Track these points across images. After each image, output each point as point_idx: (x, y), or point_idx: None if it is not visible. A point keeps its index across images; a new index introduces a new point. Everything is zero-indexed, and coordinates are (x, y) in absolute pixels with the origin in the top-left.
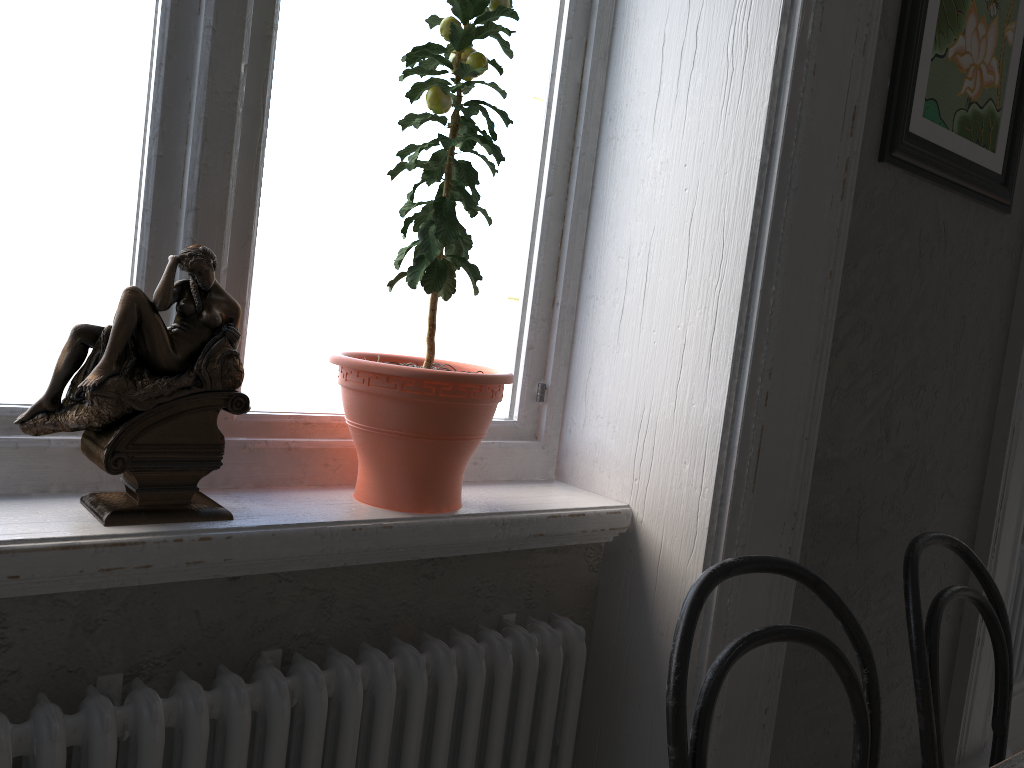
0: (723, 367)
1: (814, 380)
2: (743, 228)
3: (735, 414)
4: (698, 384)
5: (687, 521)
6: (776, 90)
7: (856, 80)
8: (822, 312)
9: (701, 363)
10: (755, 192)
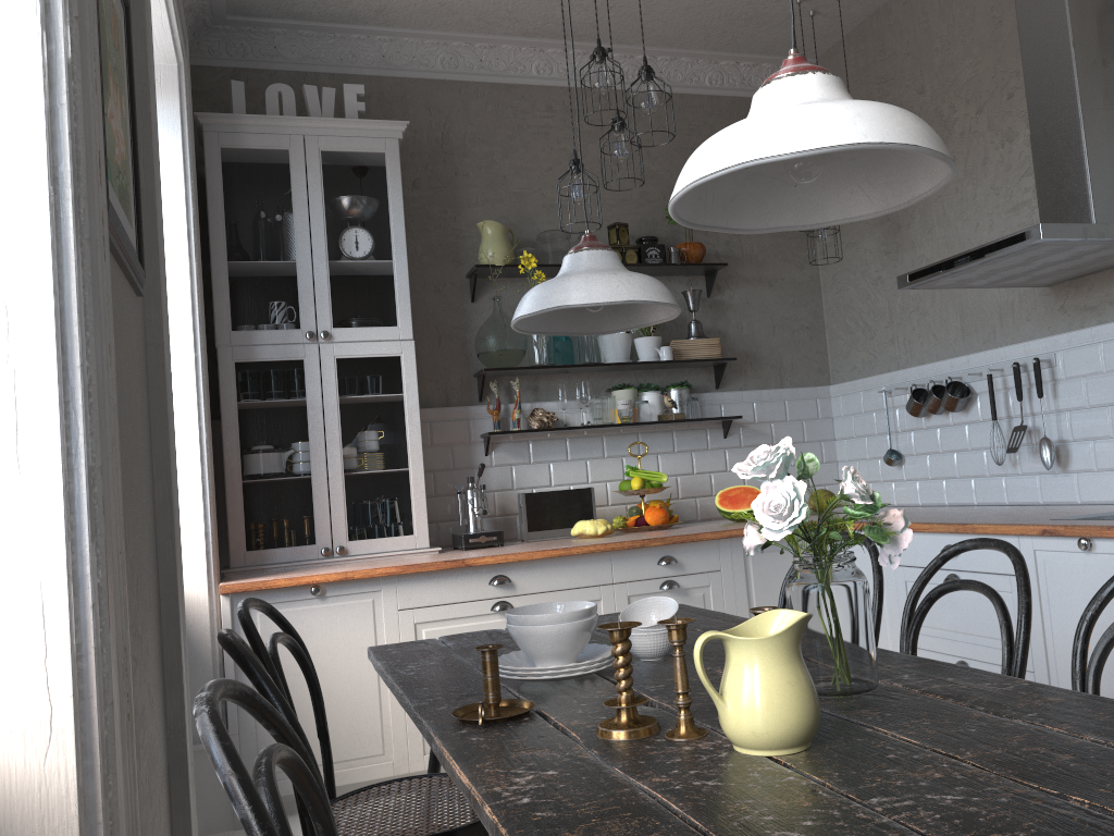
0: (48, 472)
1: (117, 478)
2: (40, 285)
3: (76, 532)
4: (4, 505)
5: (30, 701)
6: (49, 112)
7: (96, 120)
8: (111, 394)
9: (3, 475)
10: (51, 239)
